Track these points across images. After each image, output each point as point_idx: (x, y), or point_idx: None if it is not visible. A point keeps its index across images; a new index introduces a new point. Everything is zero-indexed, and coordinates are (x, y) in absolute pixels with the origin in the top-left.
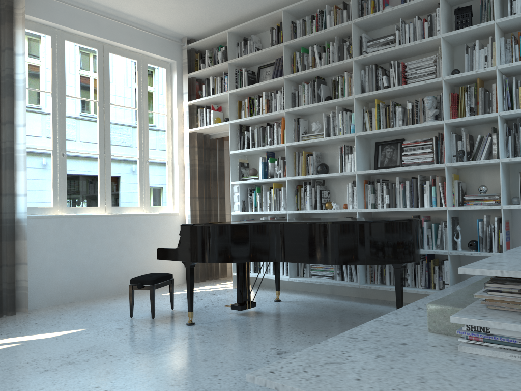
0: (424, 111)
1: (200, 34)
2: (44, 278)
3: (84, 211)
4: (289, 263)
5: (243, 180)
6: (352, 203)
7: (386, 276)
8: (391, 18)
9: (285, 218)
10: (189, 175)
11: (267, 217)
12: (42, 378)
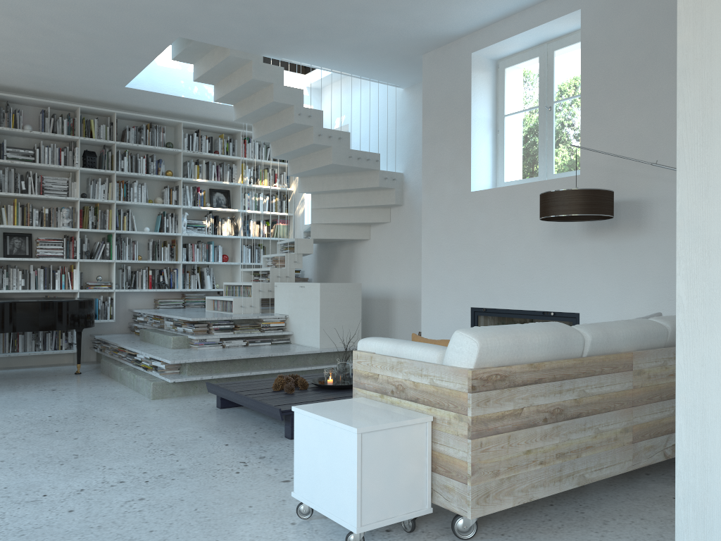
0: (56, 216)
1: None
2: None
3: None
4: None
5: None
6: None
7: (19, 345)
8: (31, 135)
9: None
10: None
11: None
12: None
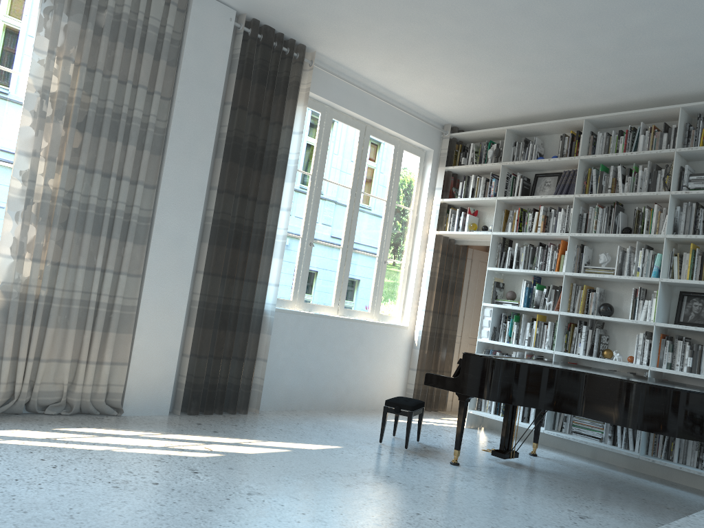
0: None
1: (467, 124)
2: (274, 378)
3: (318, 309)
4: (547, 413)
5: (497, 303)
6: (641, 358)
7: (674, 452)
8: None
9: (543, 357)
10: (428, 285)
11: (521, 352)
12: (352, 492)
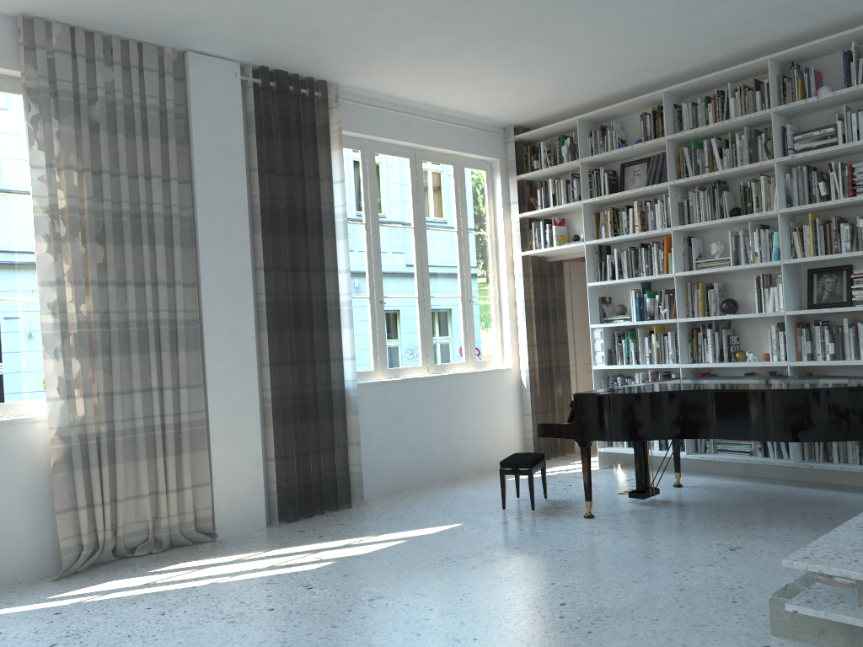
0: None
1: (531, 121)
2: (372, 461)
3: (405, 372)
4: None
5: (606, 321)
6: (778, 354)
7: (833, 451)
8: (829, 102)
9: (670, 372)
10: (524, 316)
11: (645, 372)
12: (479, 574)
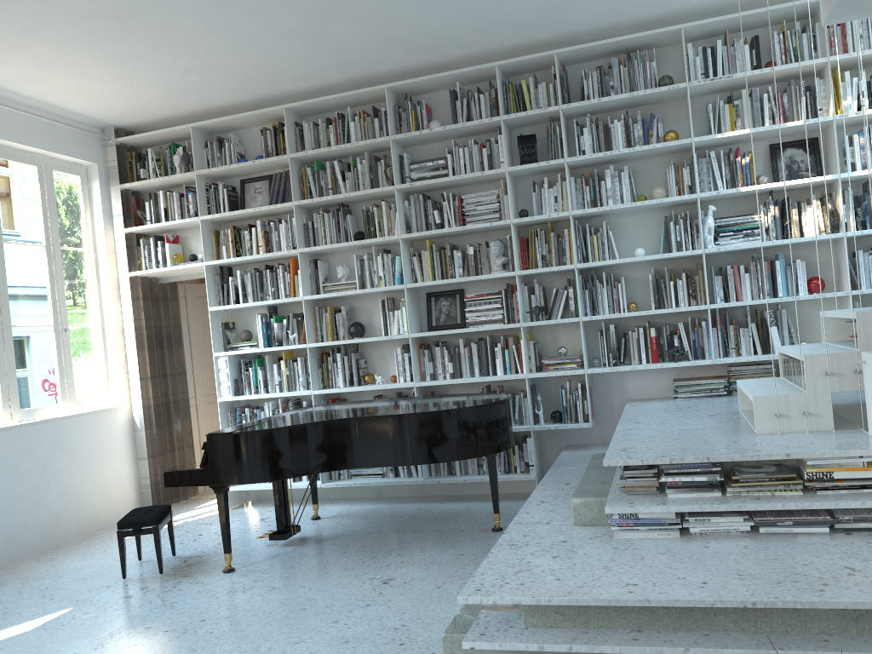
0: (488, 256)
1: (136, 124)
2: None
3: None
4: None
5: (231, 348)
6: (404, 375)
7: (456, 465)
8: (439, 136)
9: (300, 399)
10: (135, 345)
11: (275, 401)
12: None
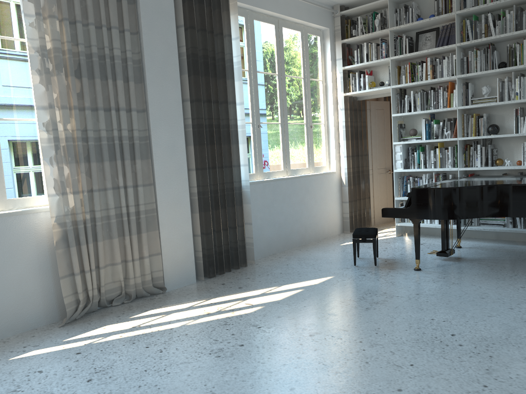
0: None
1: (352, 1)
2: (256, 234)
3: (273, 175)
4: None
5: (403, 140)
6: None
7: None
8: None
9: (445, 174)
10: (345, 137)
11: (429, 173)
12: (375, 314)
